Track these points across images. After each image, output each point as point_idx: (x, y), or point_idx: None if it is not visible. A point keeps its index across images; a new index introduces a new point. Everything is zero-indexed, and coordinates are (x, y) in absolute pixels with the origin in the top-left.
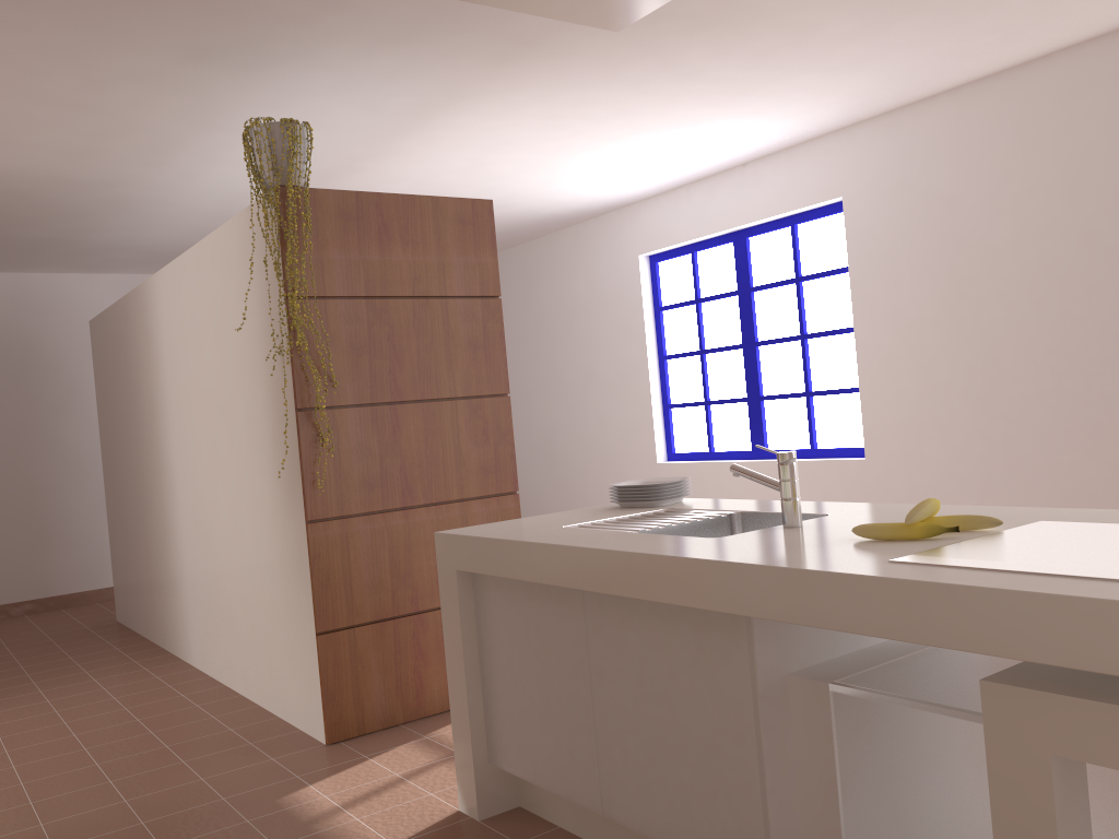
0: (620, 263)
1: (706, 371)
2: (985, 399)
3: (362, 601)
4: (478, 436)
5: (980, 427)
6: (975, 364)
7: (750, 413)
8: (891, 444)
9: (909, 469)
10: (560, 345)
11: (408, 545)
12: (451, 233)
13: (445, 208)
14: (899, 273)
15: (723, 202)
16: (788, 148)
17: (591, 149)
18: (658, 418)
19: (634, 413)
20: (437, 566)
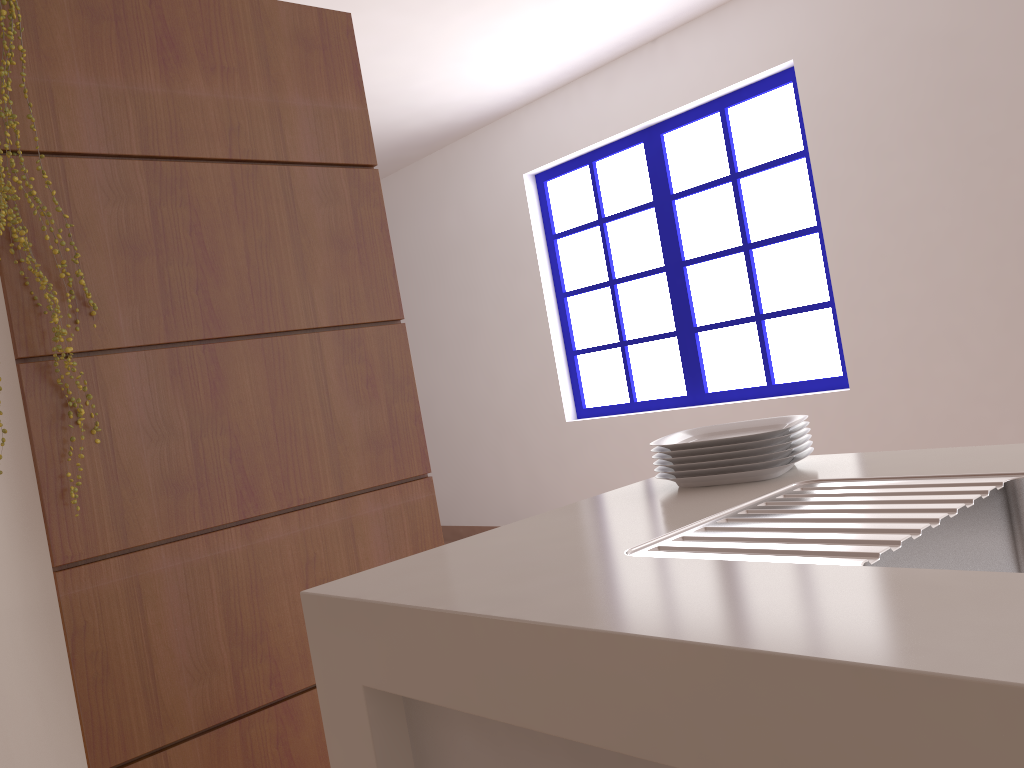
0: (500, 187)
1: (619, 306)
2: (1023, 293)
3: (177, 698)
4: (359, 389)
5: (1019, 331)
6: (1004, 249)
7: (681, 350)
8: (886, 366)
9: (915, 396)
10: (432, 295)
11: (255, 585)
12: (288, 59)
13: (274, 17)
14: (883, 145)
15: (629, 92)
16: (713, 9)
17: (471, 6)
18: (562, 369)
19: (532, 365)
20: (315, 672)
